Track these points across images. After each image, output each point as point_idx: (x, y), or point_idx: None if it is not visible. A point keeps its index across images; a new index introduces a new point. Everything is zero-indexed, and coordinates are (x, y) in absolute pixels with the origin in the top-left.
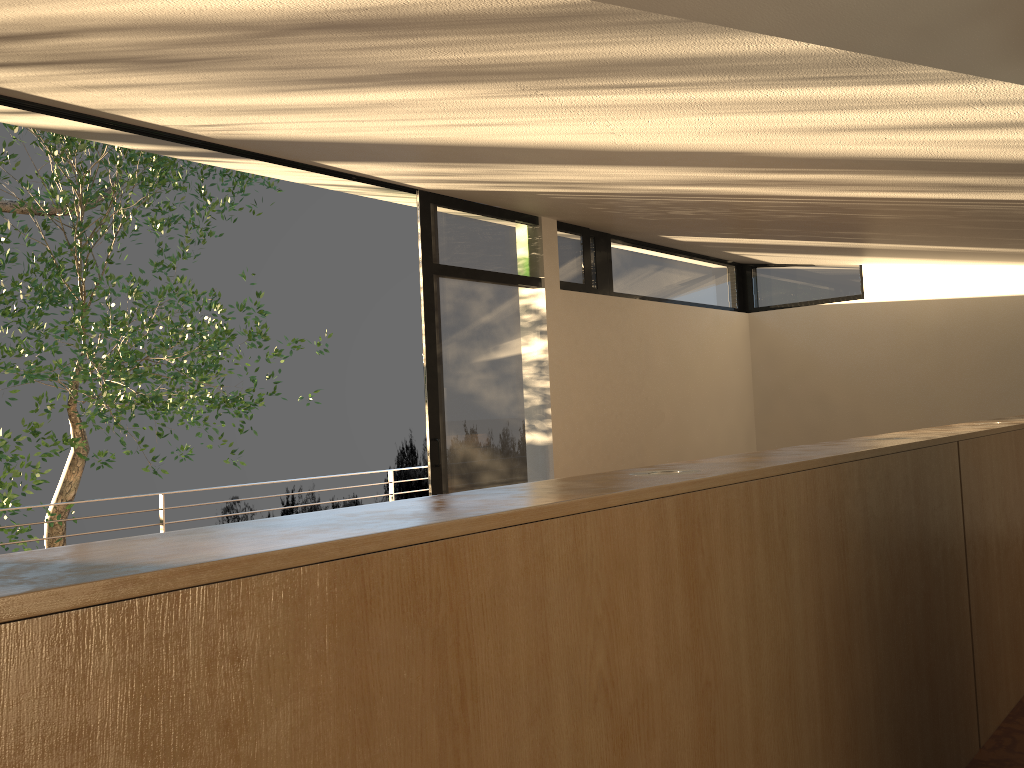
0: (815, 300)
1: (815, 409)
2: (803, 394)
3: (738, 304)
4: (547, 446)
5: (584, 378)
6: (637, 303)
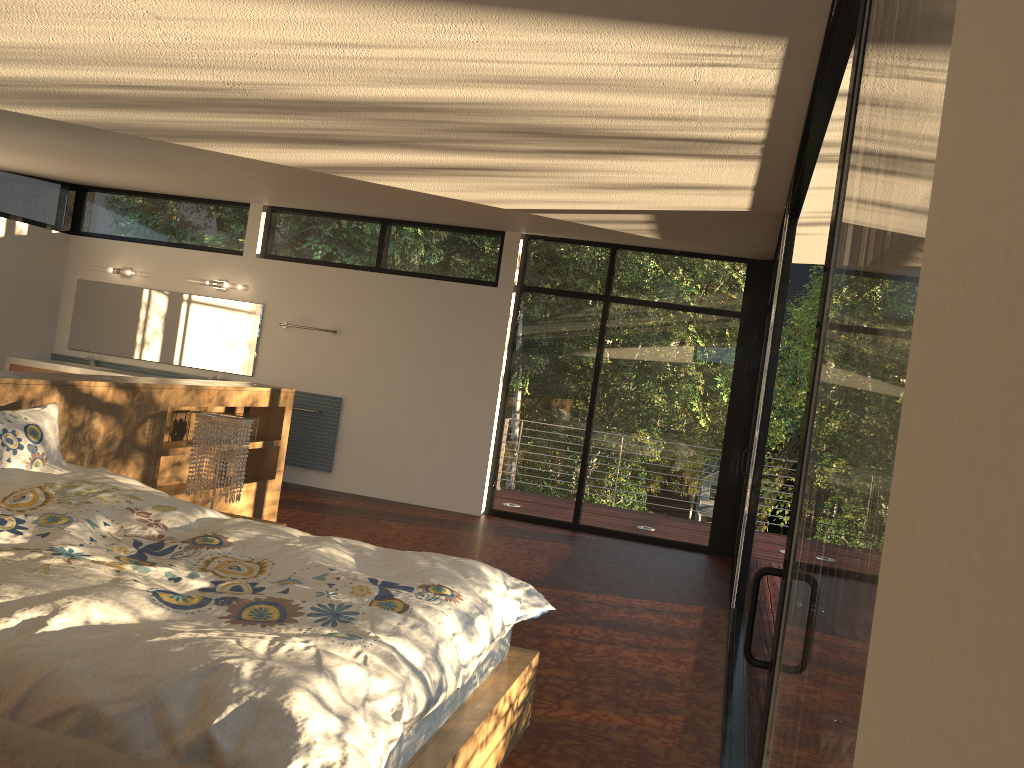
0: None
1: None
2: None
3: None
4: None
5: None
6: None
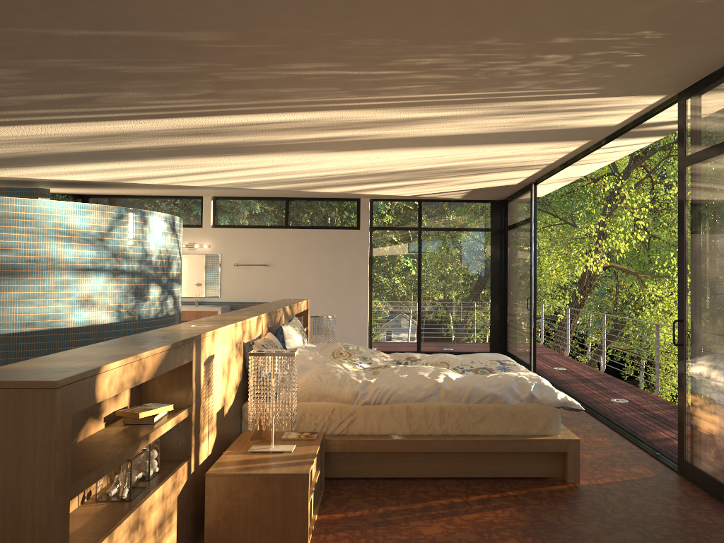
0: None
1: None
2: None
3: None
4: None
5: None
6: None
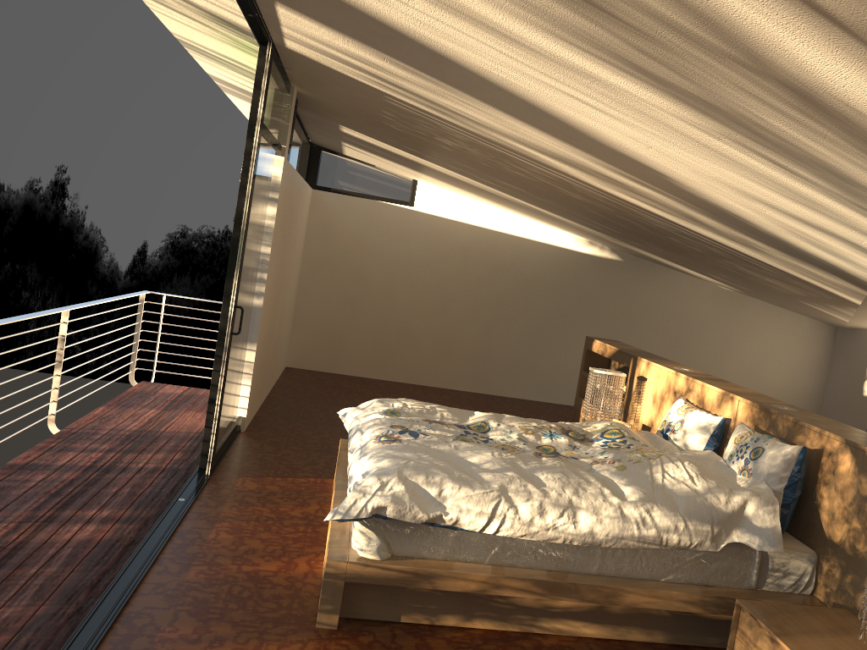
0: (372, 195)
1: (355, 283)
2: (348, 269)
3: (306, 179)
4: (257, 309)
5: (277, 245)
6: (297, 176)
